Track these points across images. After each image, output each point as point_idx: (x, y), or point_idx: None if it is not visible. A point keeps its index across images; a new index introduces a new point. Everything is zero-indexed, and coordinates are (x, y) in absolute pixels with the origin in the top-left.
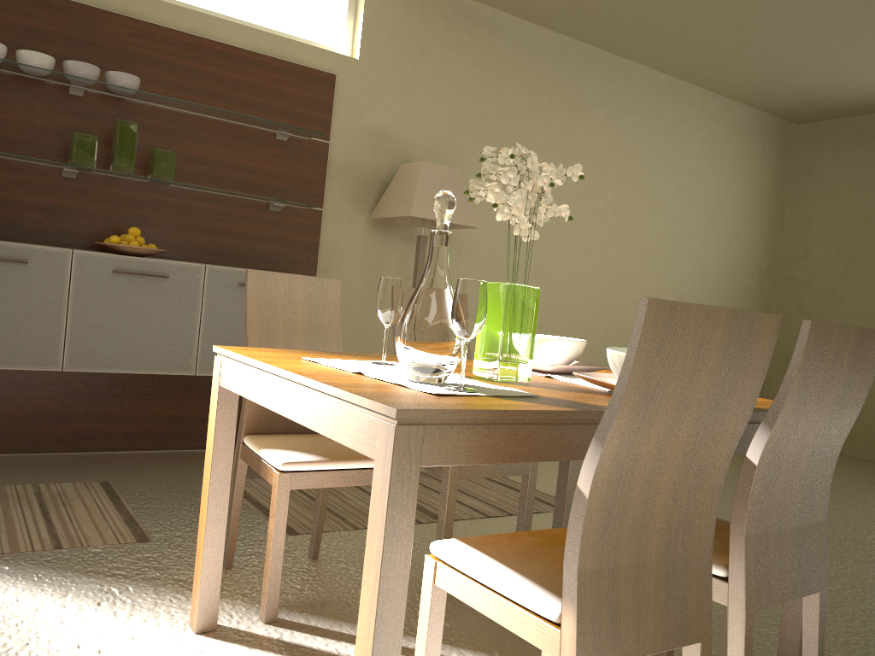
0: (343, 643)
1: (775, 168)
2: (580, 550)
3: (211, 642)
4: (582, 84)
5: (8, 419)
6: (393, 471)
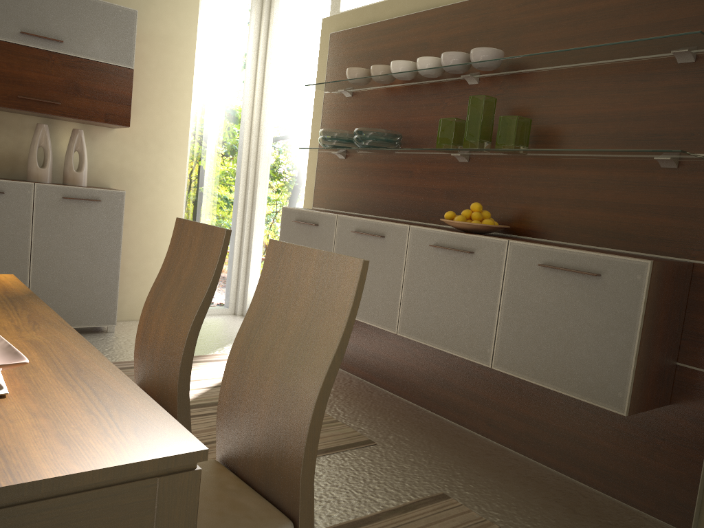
0: None
1: None
2: None
3: None
4: None
5: (414, 373)
6: None
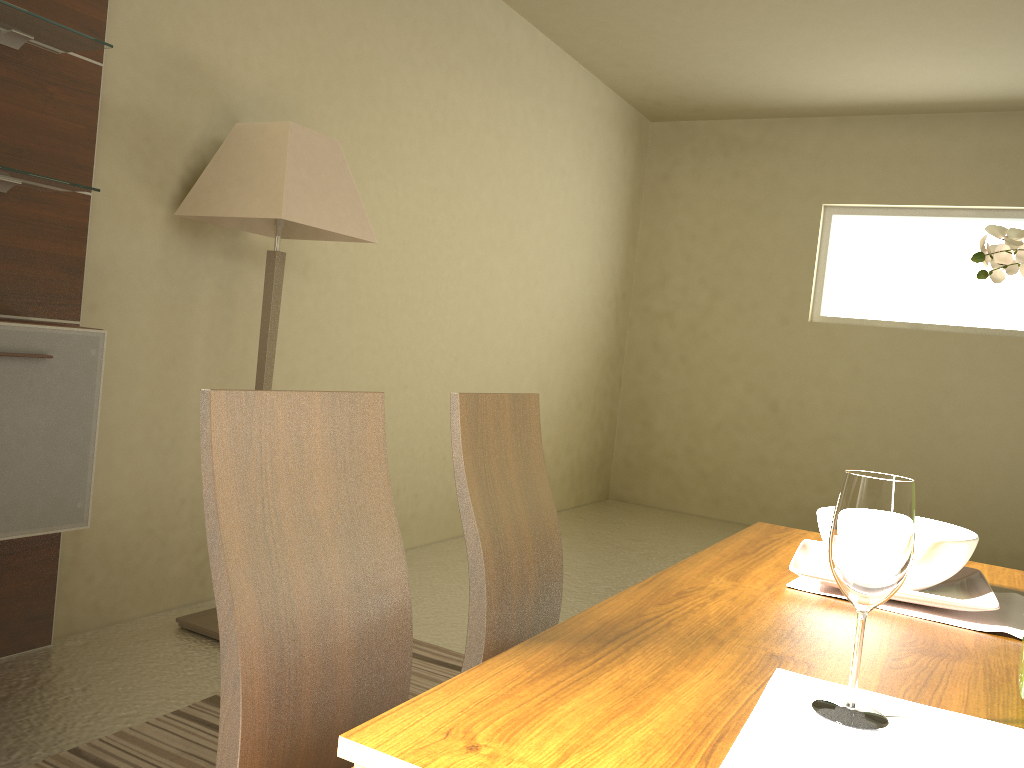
0: None
1: (632, 174)
2: None
3: None
4: (459, 31)
5: None
6: None
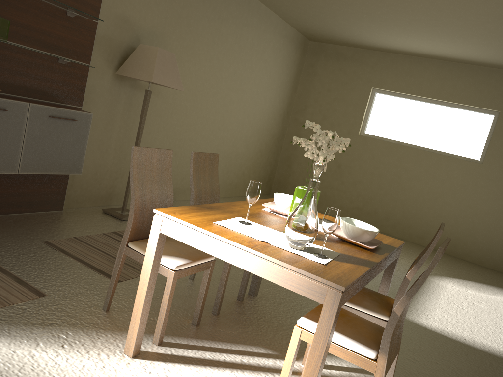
0: (201, 351)
1: (298, 62)
2: (392, 334)
3: (143, 362)
4: (228, 5)
5: None
6: (337, 311)
